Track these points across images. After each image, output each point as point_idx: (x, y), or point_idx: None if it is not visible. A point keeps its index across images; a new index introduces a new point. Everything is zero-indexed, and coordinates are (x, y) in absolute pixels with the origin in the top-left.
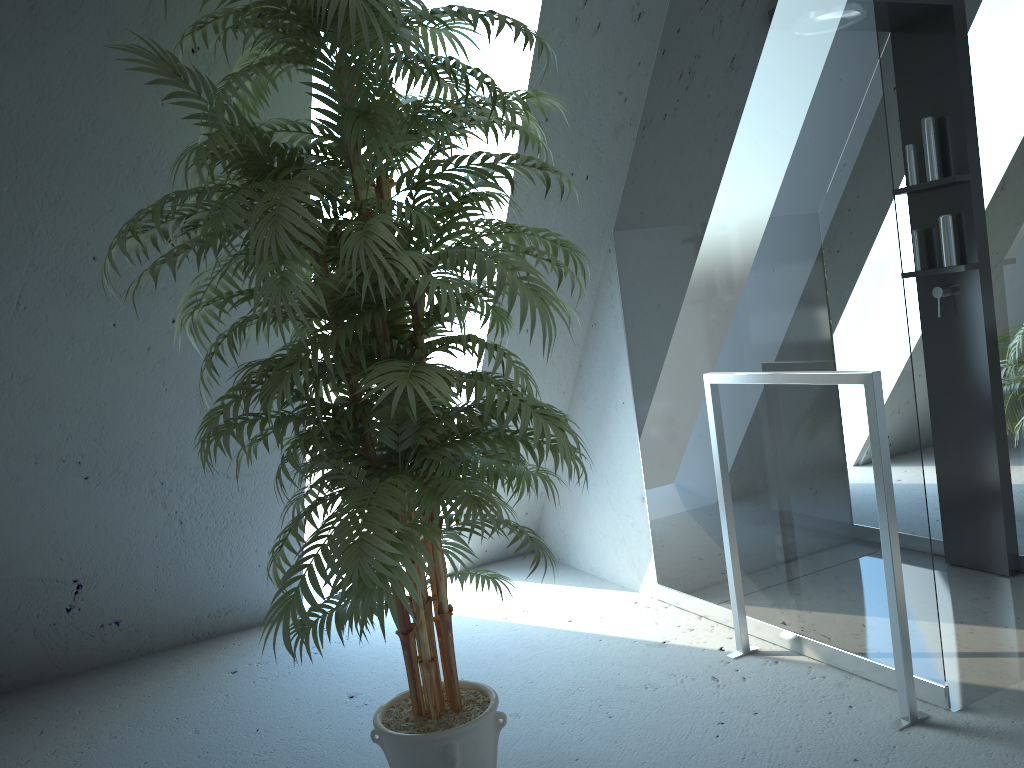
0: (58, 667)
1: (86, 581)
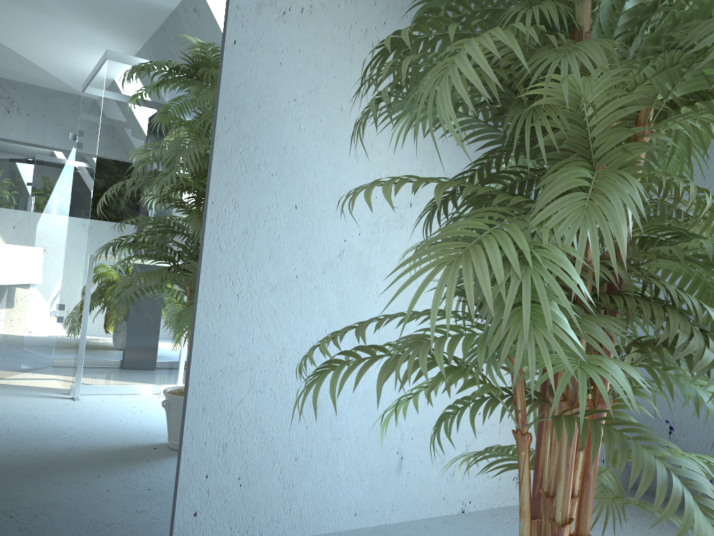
0: (669, 491)
1: (675, 426)
